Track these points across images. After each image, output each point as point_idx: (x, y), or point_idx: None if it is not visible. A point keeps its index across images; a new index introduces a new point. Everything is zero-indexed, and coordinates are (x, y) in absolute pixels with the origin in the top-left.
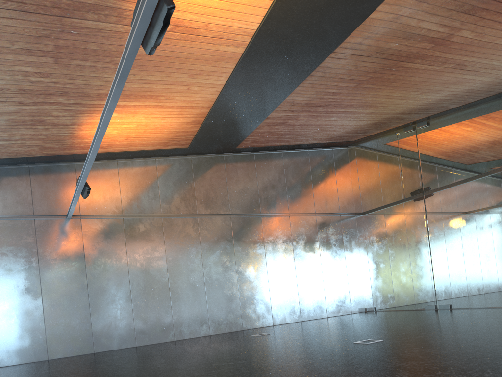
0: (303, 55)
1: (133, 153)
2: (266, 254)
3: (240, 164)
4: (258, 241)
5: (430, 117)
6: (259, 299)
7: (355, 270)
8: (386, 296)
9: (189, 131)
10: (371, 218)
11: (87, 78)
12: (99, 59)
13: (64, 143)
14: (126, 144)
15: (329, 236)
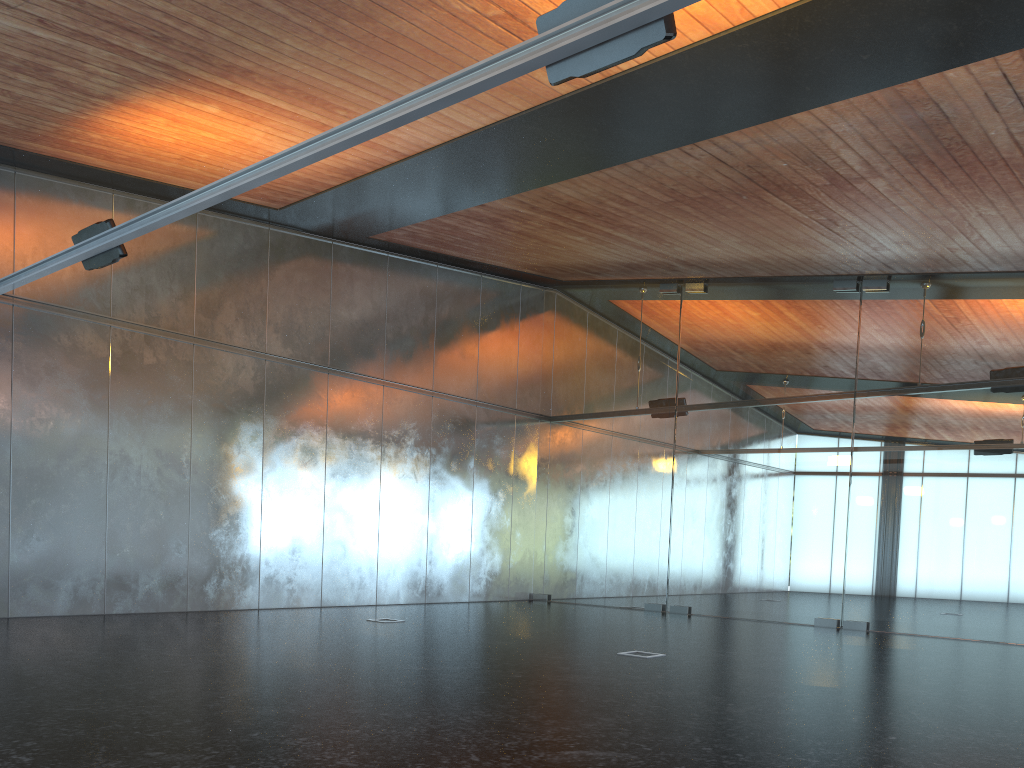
0: (647, 132)
1: (162, 188)
2: (383, 462)
3: (361, 270)
4: (371, 433)
5: (713, 280)
6: (358, 550)
7: (524, 522)
8: (574, 577)
9: (319, 183)
10: (571, 431)
11: (246, 31)
12: (310, 10)
13: (41, 125)
14: (168, 167)
15: (493, 450)
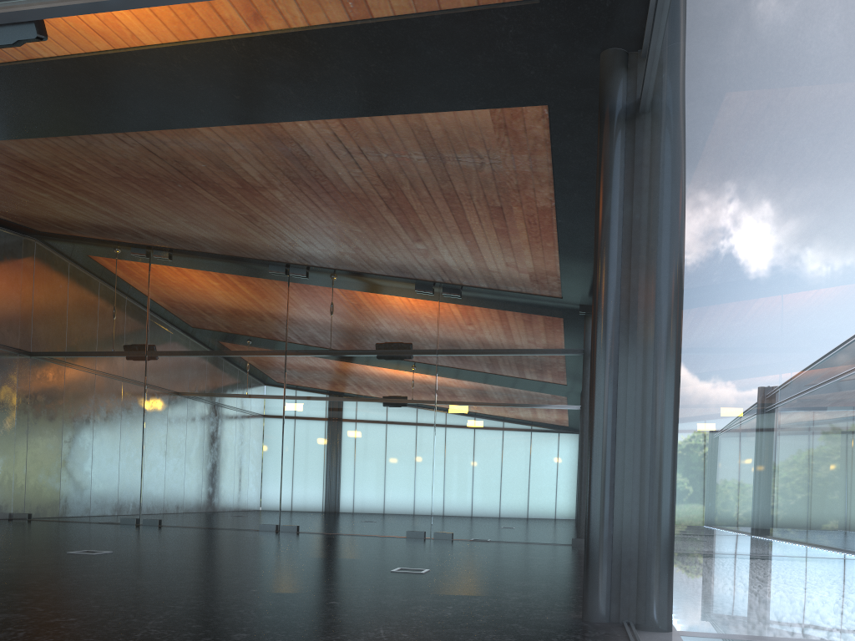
0: (81, 114)
1: None
2: None
3: None
4: None
5: (176, 250)
6: None
7: (3, 446)
8: (55, 497)
9: None
10: (50, 366)
11: None
12: None
13: None
14: None
15: None
